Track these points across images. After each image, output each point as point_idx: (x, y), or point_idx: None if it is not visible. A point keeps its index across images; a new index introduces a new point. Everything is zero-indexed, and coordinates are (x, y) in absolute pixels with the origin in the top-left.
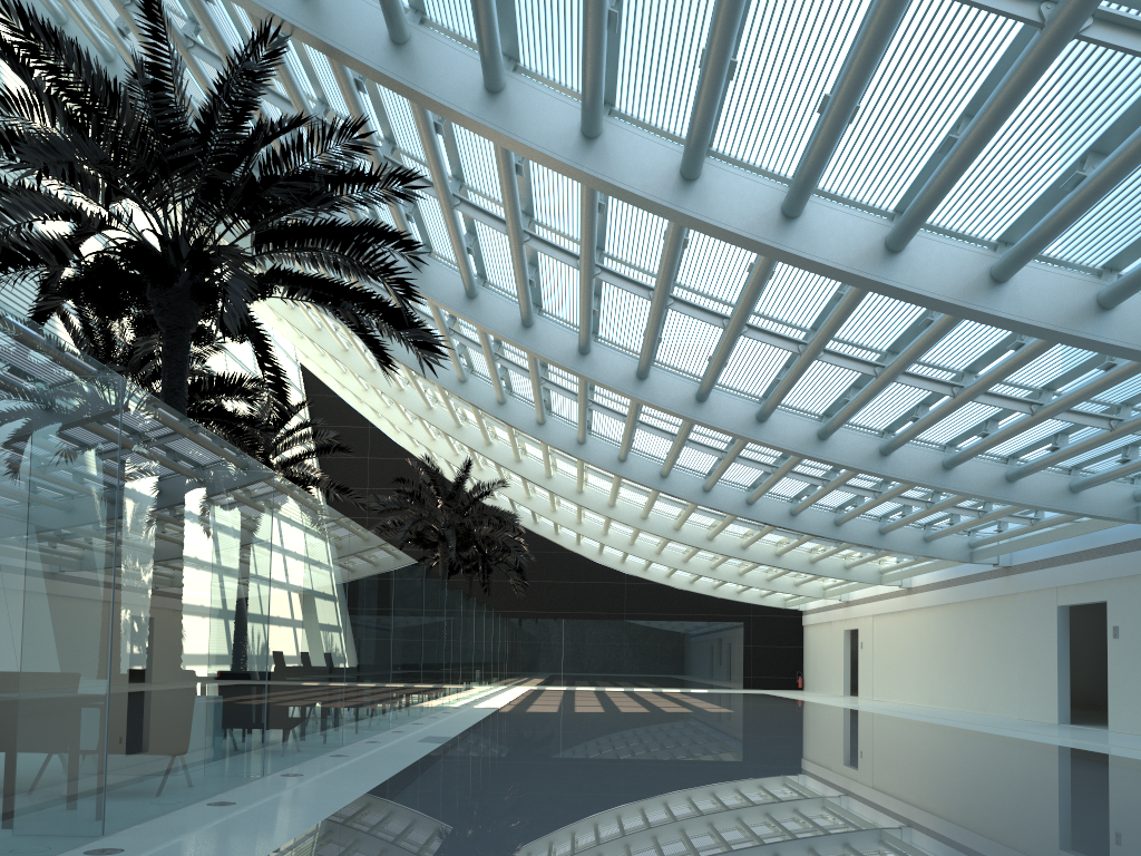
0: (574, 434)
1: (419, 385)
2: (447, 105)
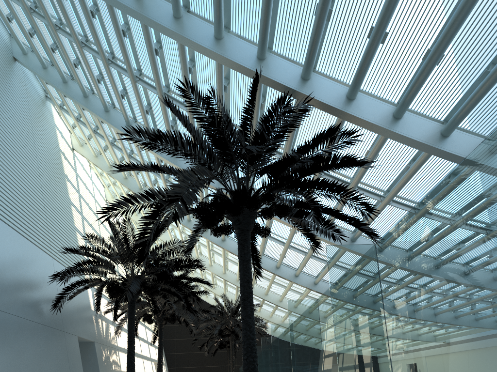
0: (312, 280)
1: (225, 262)
2: (377, 124)
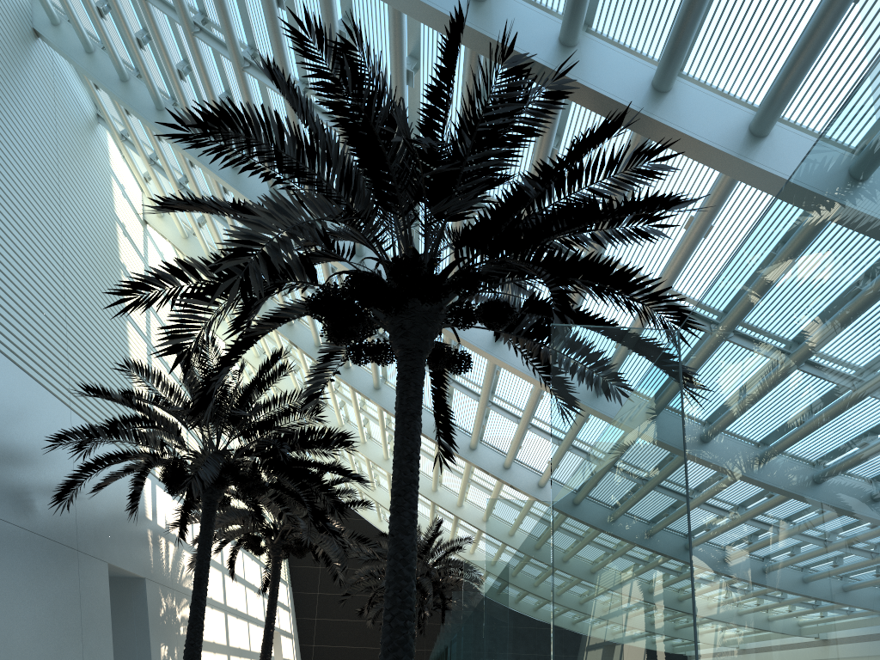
0: None
1: None
2: (714, 146)
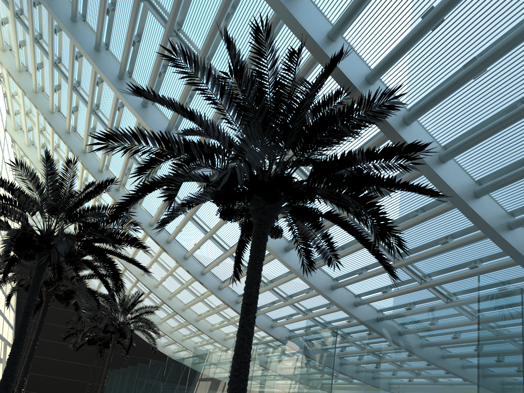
0: (235, 297)
1: (138, 250)
2: (424, 160)
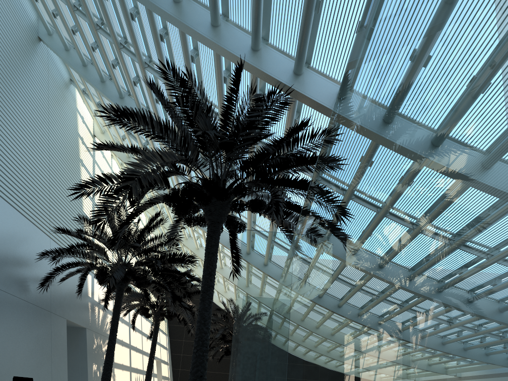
0: None
1: None
2: None
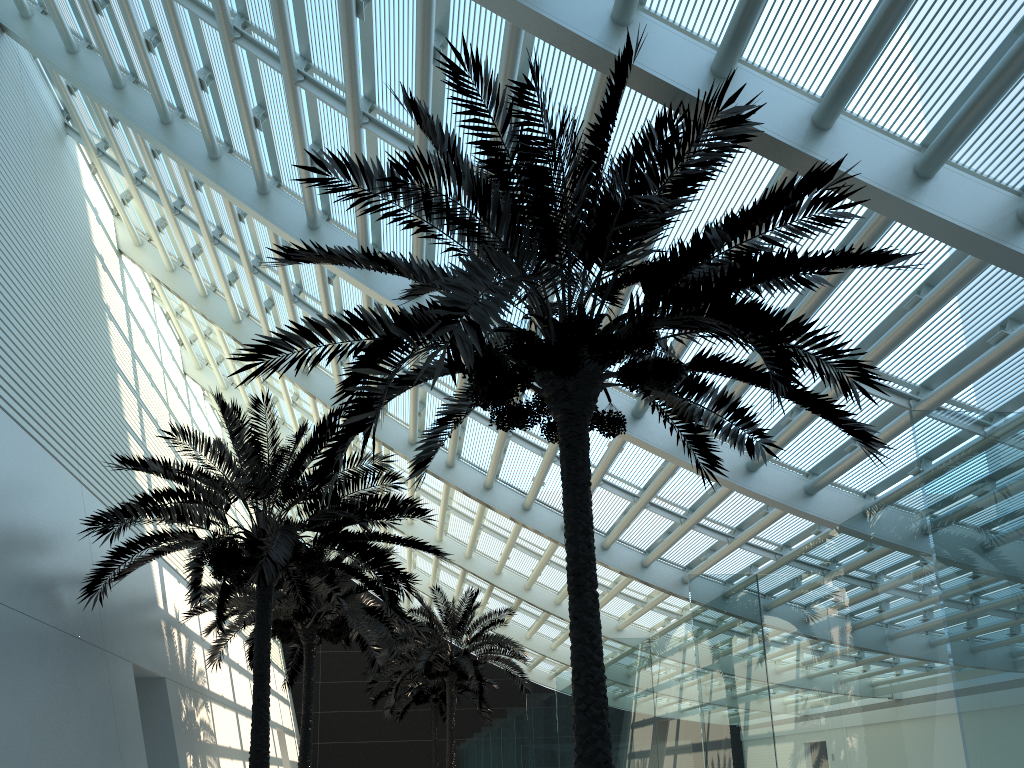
0: (637, 558)
1: (445, 517)
2: (881, 188)
